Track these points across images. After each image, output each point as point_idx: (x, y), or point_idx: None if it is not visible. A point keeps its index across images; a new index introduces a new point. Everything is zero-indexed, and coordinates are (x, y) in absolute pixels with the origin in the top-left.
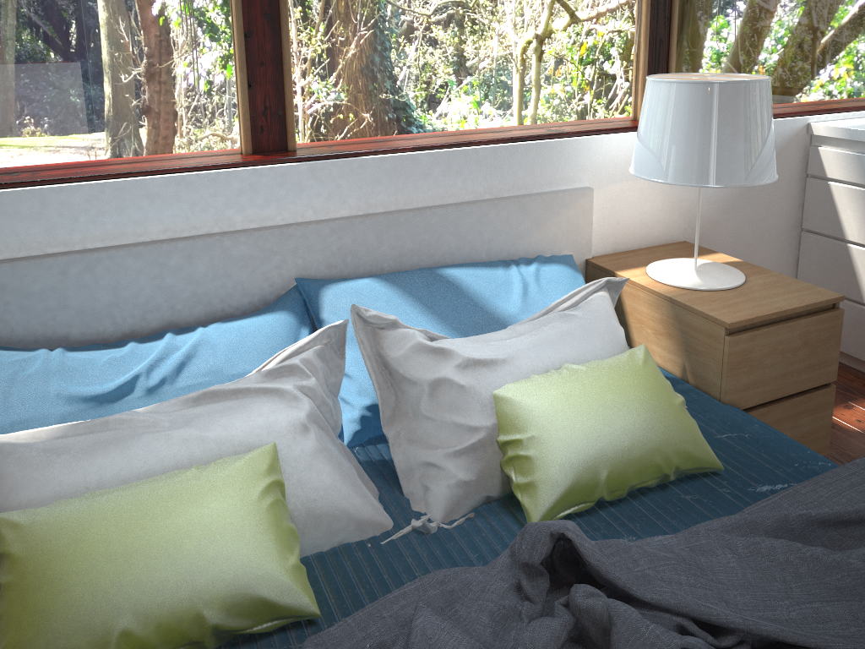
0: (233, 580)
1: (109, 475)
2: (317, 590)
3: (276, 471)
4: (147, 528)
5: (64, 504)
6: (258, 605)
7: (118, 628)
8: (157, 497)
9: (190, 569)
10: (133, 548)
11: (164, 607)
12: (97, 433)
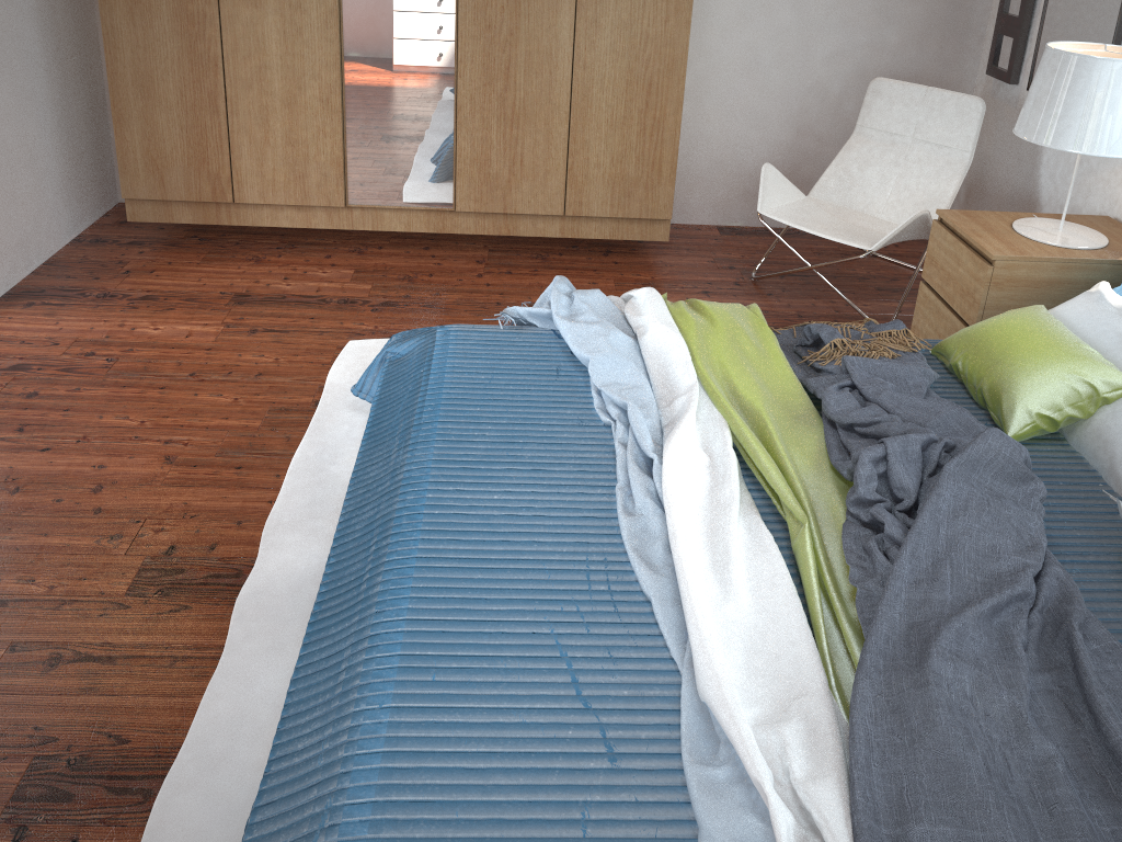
0: (1002, 380)
1: (1079, 326)
2: (1041, 452)
3: (1109, 389)
4: (1022, 335)
5: (1042, 313)
6: (997, 401)
7: (968, 351)
8: (1048, 333)
9: (1002, 359)
10: (1009, 335)
11: (981, 360)
12: (1119, 316)
